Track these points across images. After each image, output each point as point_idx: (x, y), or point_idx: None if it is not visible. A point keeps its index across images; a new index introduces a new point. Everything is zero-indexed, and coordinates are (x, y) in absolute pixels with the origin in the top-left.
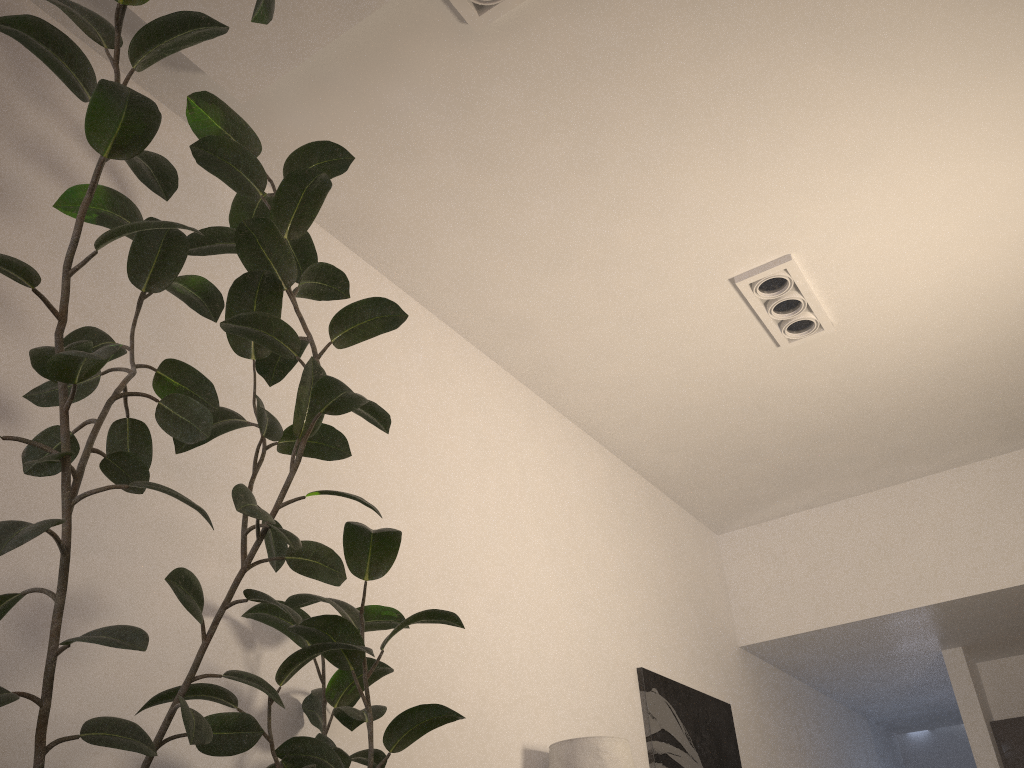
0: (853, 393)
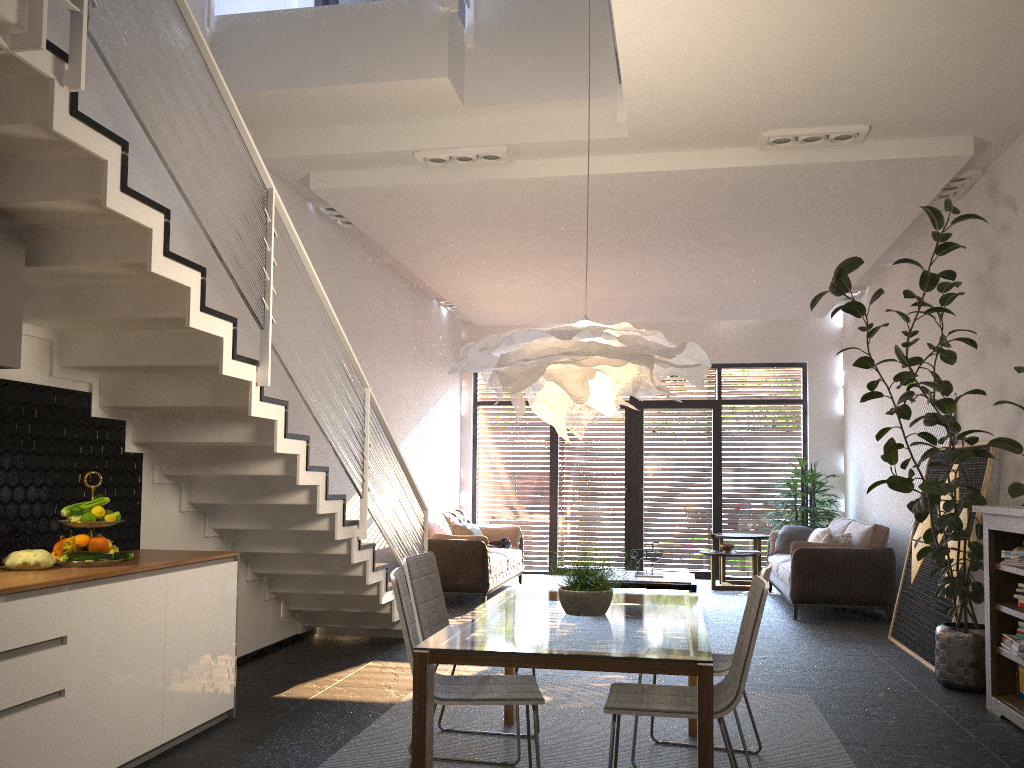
0: None
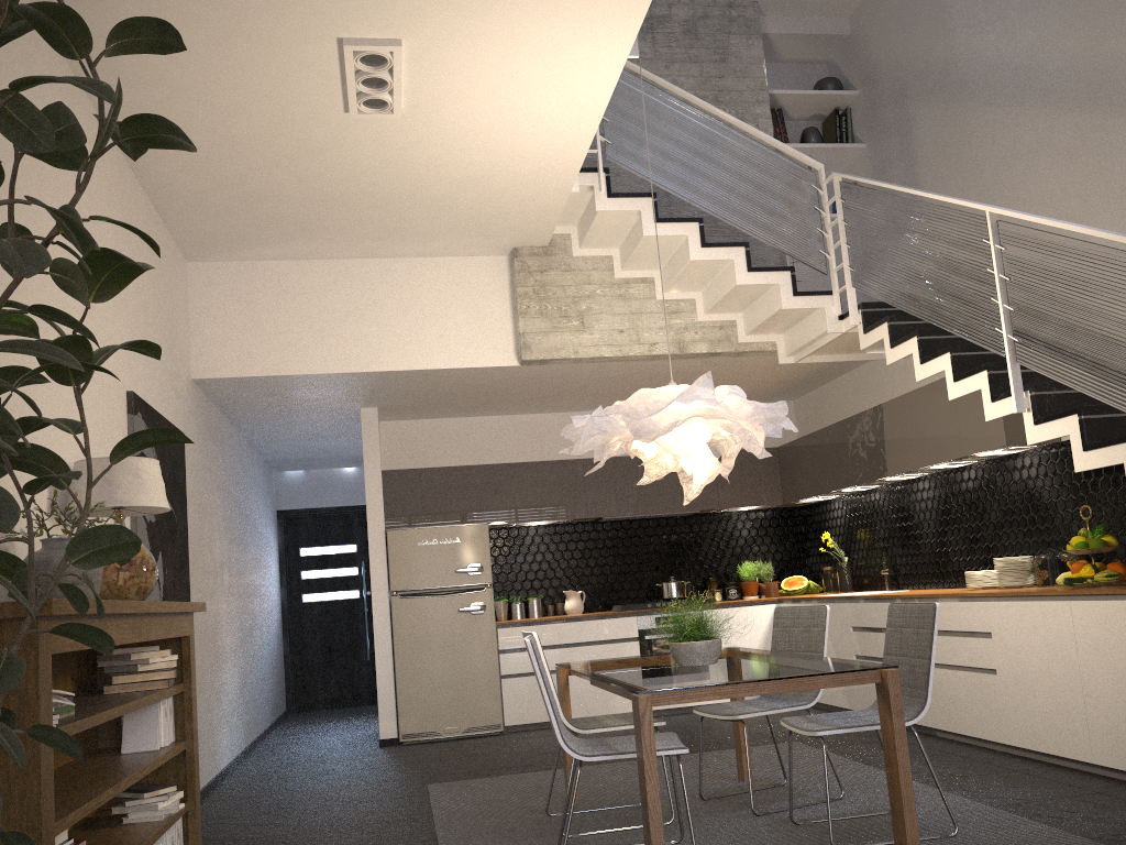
0: (384, 173)
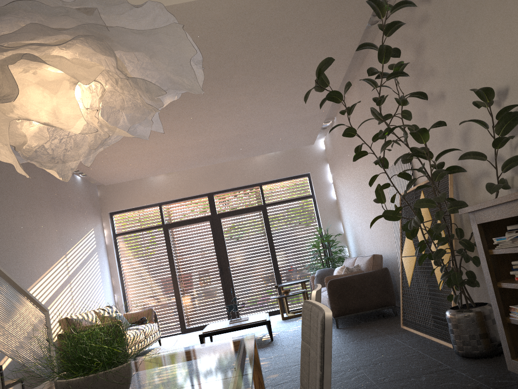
0: None
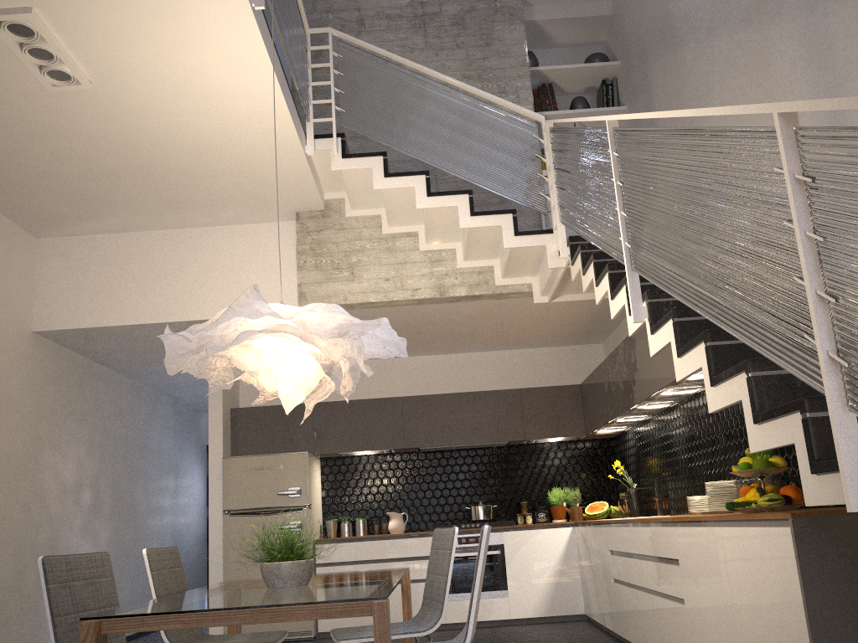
0: (127, 146)
